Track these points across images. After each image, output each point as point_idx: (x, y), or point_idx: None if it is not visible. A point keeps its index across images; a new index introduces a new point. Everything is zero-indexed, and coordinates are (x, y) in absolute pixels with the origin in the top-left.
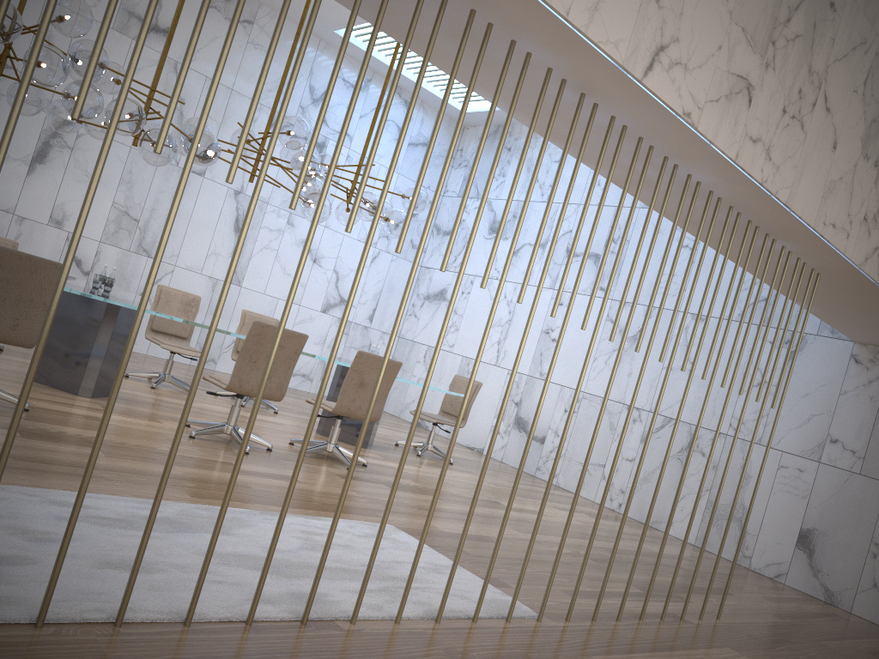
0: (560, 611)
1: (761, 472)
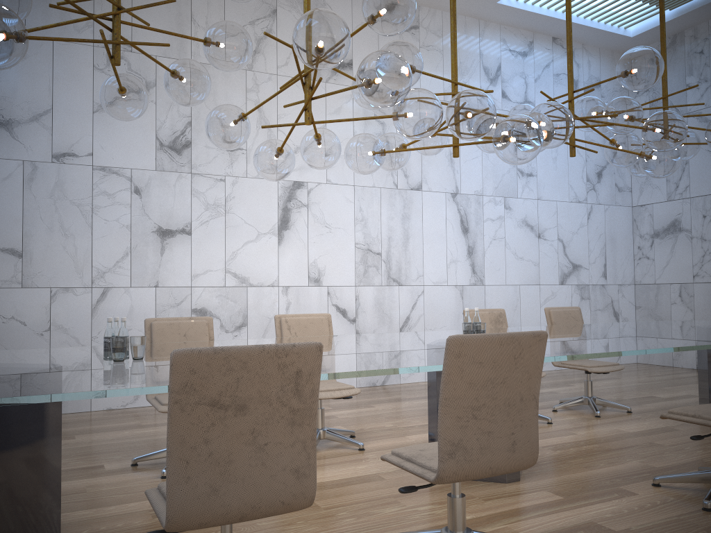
0: None
1: None
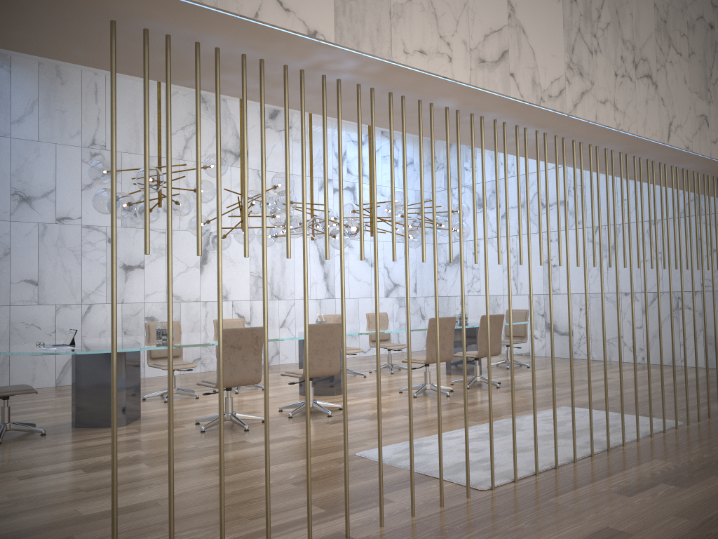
0: (690, 418)
1: None
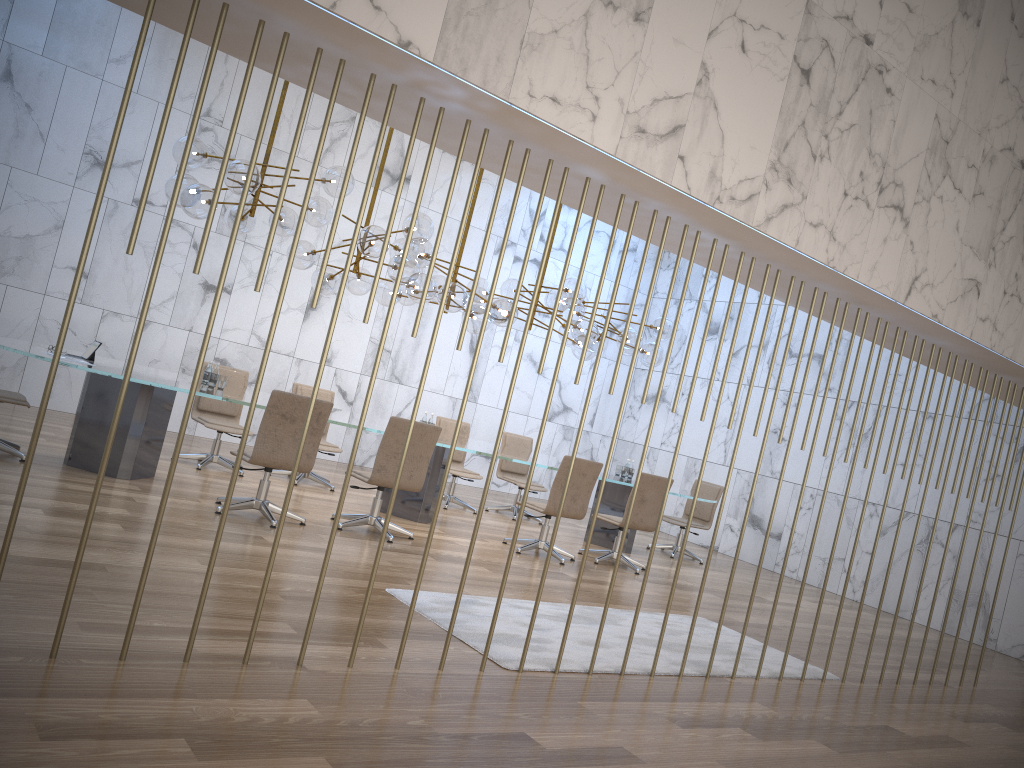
0: (854, 676)
1: (1003, 563)
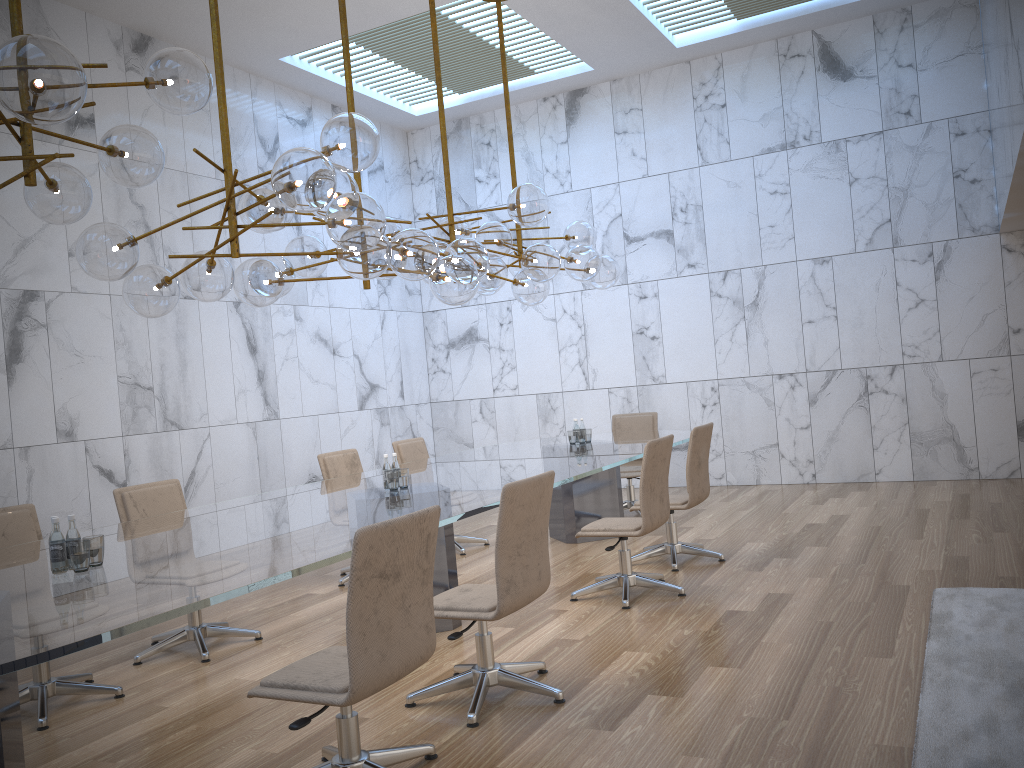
0: None
1: None
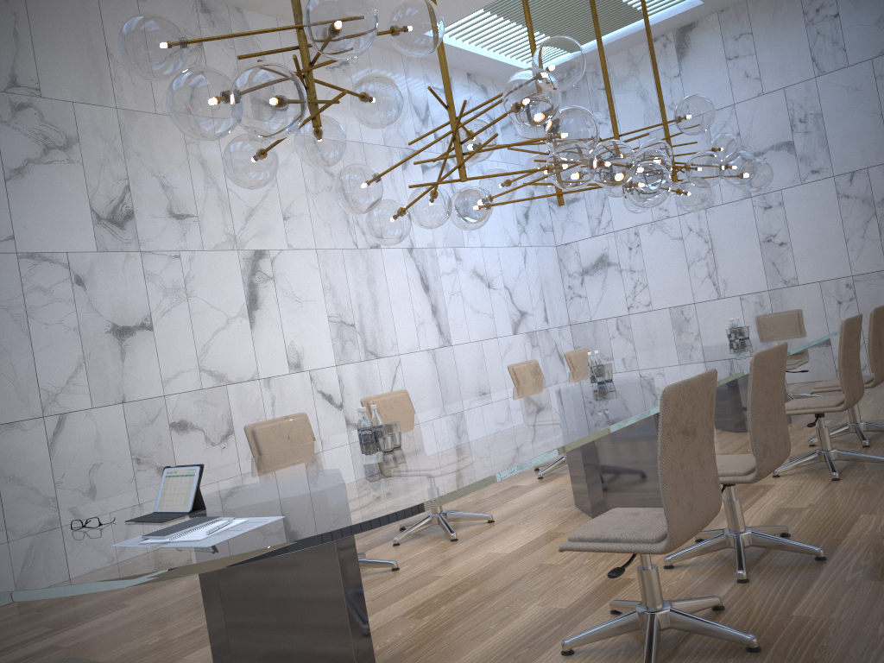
0: None
1: None
